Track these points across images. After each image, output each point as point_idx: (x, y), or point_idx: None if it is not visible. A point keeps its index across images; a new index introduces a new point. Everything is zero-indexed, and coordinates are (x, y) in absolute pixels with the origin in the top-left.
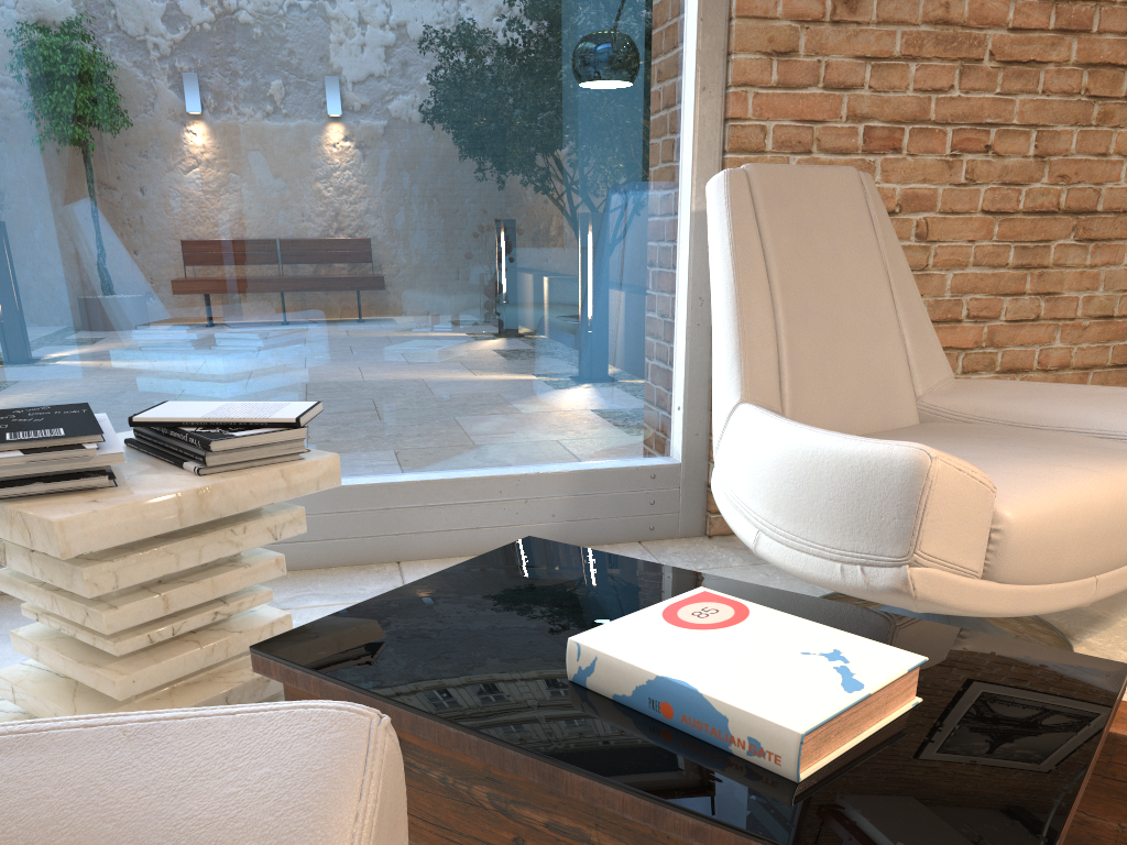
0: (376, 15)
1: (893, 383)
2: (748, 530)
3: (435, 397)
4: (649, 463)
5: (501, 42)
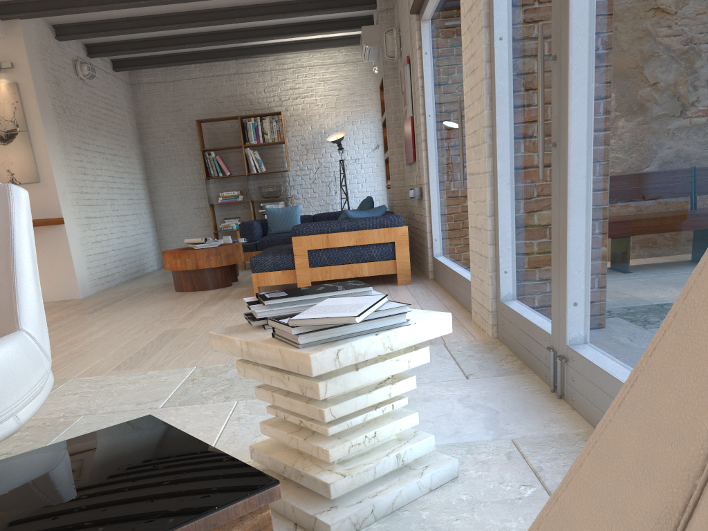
0: None
1: None
2: None
3: None
4: None
5: None
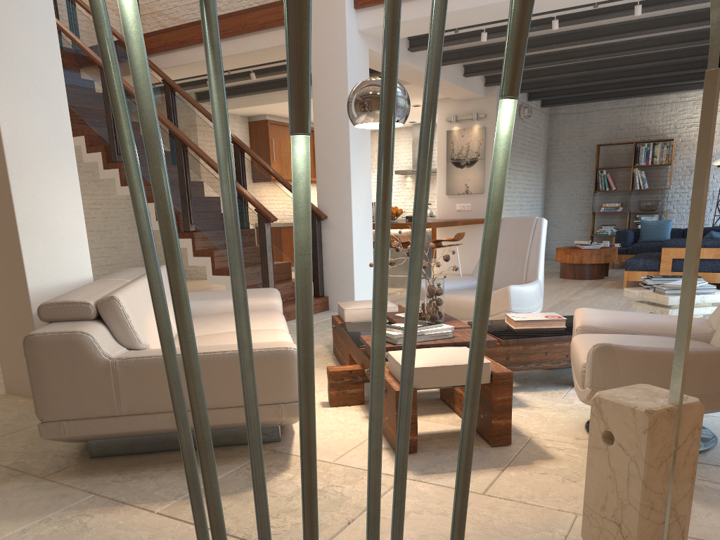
0: None
1: None
2: None
3: None
4: None
5: None
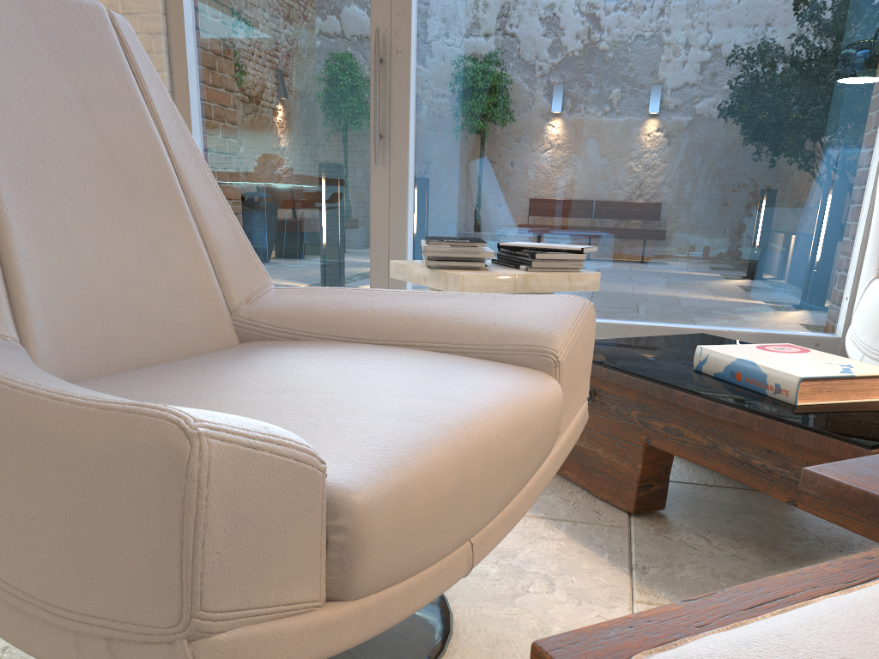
0: (679, 34)
1: None
2: (857, 356)
3: (670, 274)
4: (816, 335)
5: (758, 46)
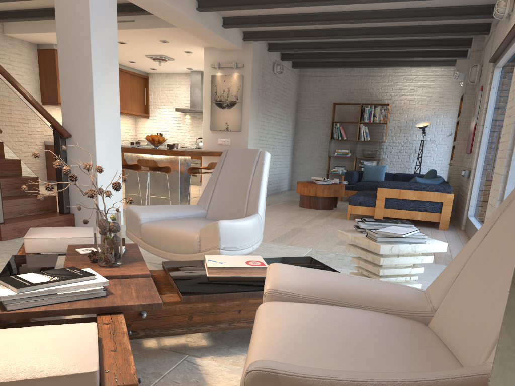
0: None
1: (484, 341)
2: None
3: None
4: None
5: None
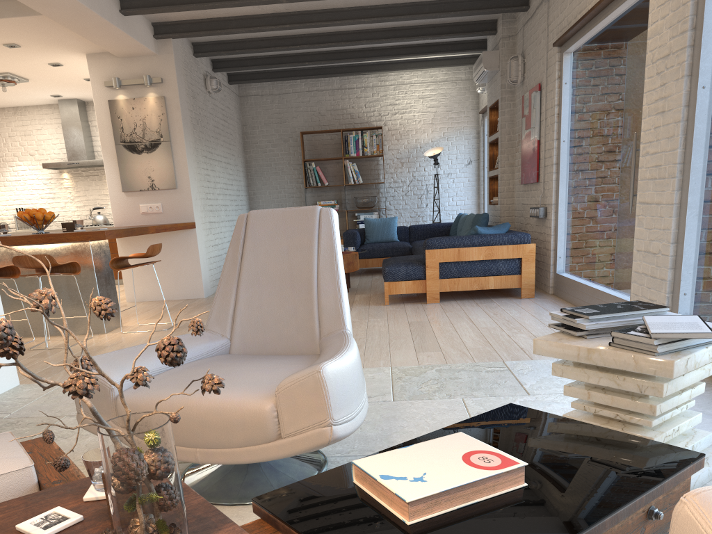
0: None
1: None
2: None
3: None
4: None
5: None
